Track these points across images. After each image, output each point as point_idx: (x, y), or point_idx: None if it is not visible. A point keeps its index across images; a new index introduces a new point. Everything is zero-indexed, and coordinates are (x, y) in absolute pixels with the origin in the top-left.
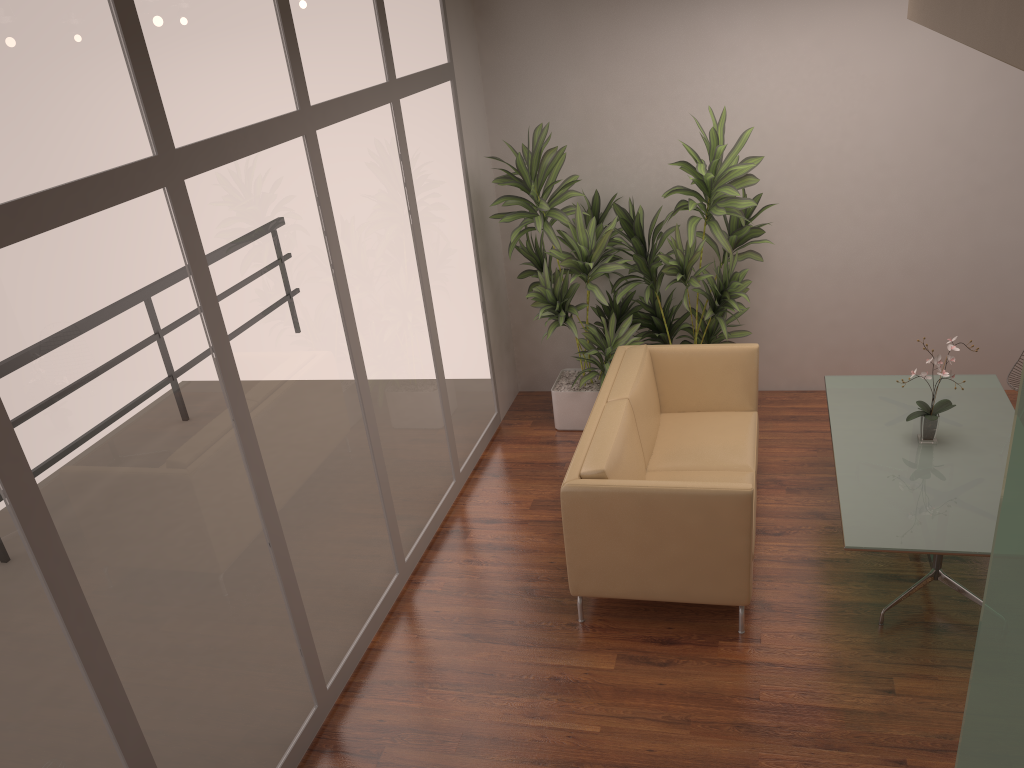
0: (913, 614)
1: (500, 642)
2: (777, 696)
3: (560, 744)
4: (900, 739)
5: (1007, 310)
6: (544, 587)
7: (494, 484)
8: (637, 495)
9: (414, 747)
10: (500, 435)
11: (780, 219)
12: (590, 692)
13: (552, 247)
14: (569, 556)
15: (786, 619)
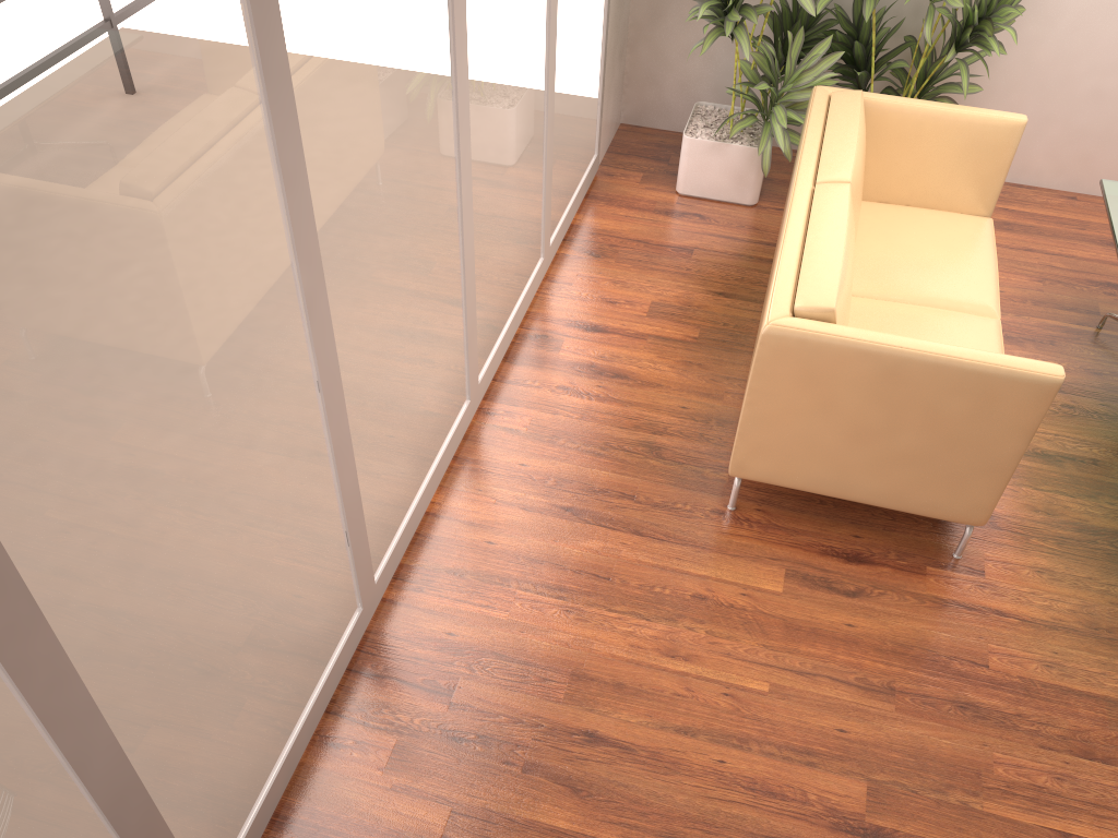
0: None
1: (617, 528)
2: (1012, 665)
3: (713, 705)
4: None
5: None
6: (675, 446)
7: (594, 269)
8: (881, 358)
9: (502, 684)
10: (598, 190)
11: None
12: (751, 626)
13: None
14: (744, 425)
15: (1017, 544)
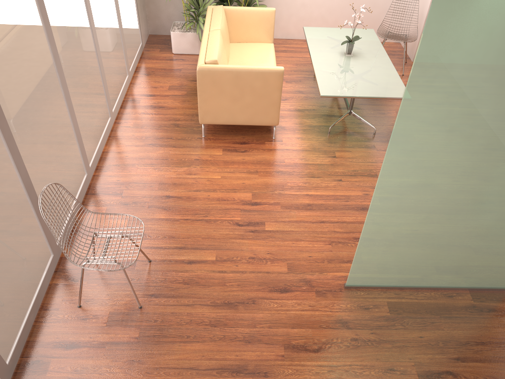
0: (341, 129)
1: (167, 146)
2: (291, 161)
3: (204, 183)
4: (339, 172)
5: (376, 2)
6: (183, 123)
7: (147, 79)
8: (233, 72)
9: (138, 189)
10: (144, 56)
11: None
12: (213, 164)
13: None
14: (199, 104)
15: (291, 133)
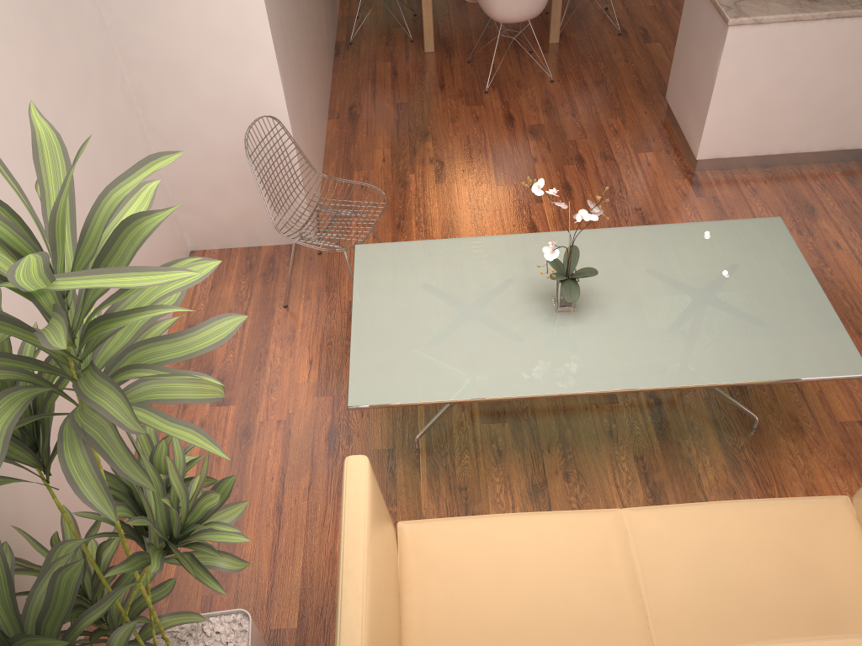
0: (722, 403)
1: None
2: None
3: None
4: None
5: None
6: None
7: None
8: None
9: None
10: None
11: None
12: None
13: None
14: None
15: None
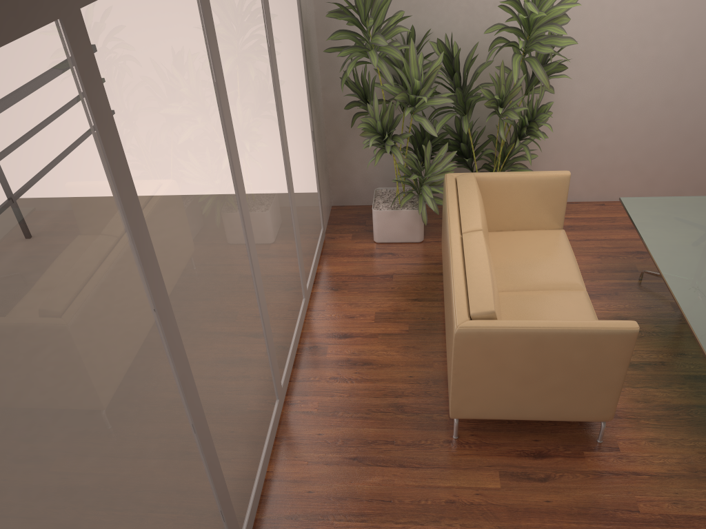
0: None
1: (388, 465)
2: (653, 507)
3: None
4: None
5: None
6: (411, 403)
7: (336, 298)
8: (529, 335)
9: None
10: (327, 249)
11: (568, 55)
12: (487, 515)
13: (373, 79)
14: (454, 387)
15: (633, 425)
